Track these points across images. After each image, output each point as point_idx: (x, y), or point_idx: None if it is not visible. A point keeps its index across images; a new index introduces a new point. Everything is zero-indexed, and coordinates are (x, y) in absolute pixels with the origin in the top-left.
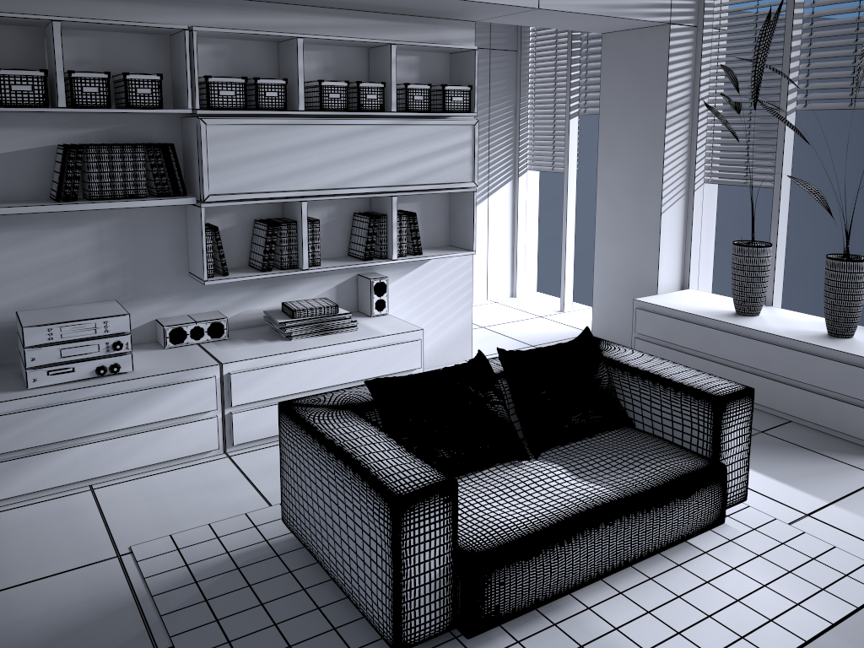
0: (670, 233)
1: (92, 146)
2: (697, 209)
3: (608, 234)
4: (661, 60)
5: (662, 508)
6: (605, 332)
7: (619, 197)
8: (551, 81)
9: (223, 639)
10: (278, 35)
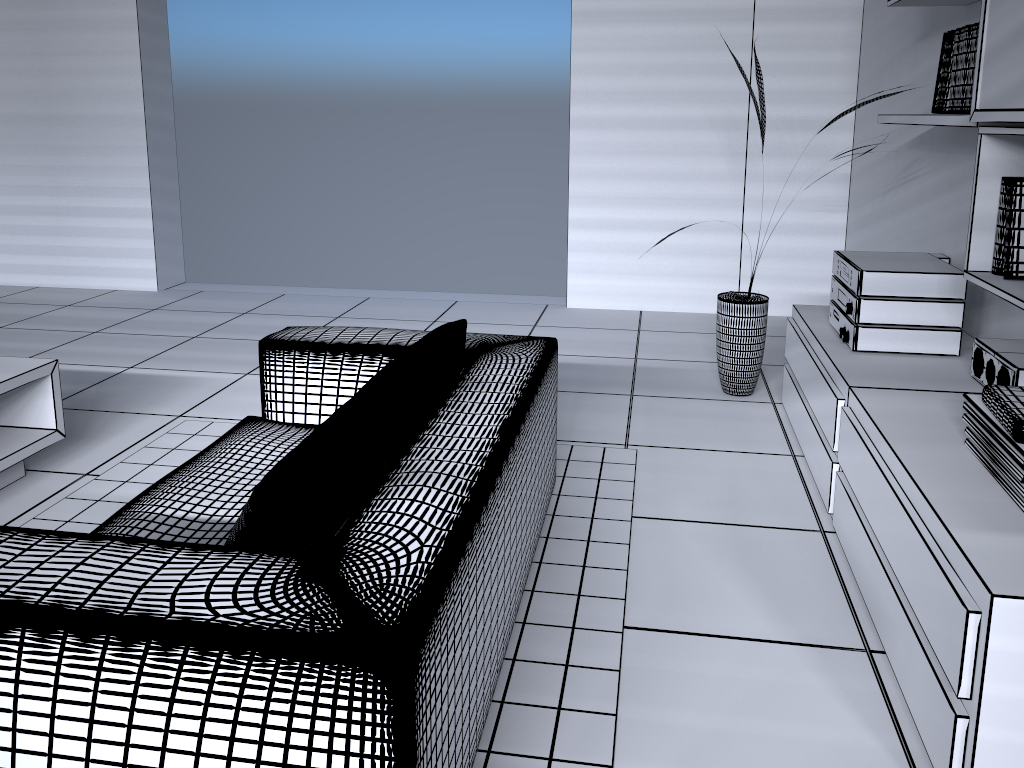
0: None
1: (956, 31)
2: None
3: None
4: None
5: None
6: None
7: None
8: None
9: None
10: None
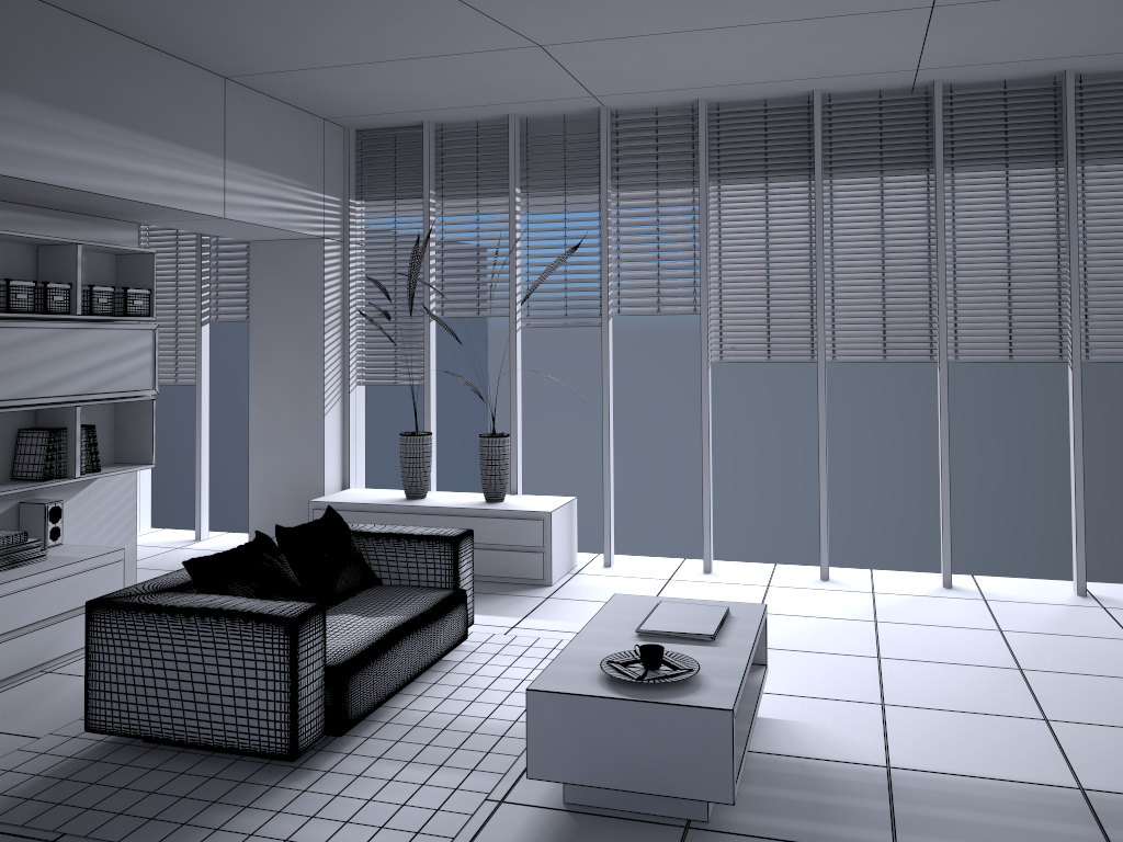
0: (332, 434)
1: None
2: (353, 410)
3: (265, 442)
4: (316, 270)
5: (438, 623)
6: None
7: (277, 403)
8: (172, 285)
9: (111, 814)
10: None
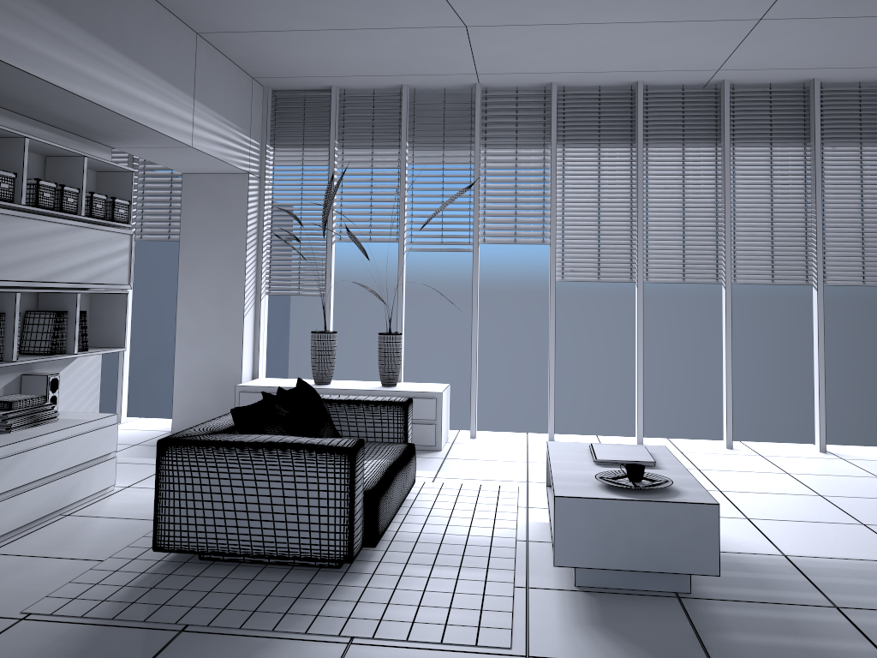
0: (248, 333)
1: None
2: (262, 315)
3: (190, 339)
4: (241, 199)
5: (408, 466)
6: (187, 426)
7: (202, 306)
8: None
9: (217, 609)
10: (13, 132)
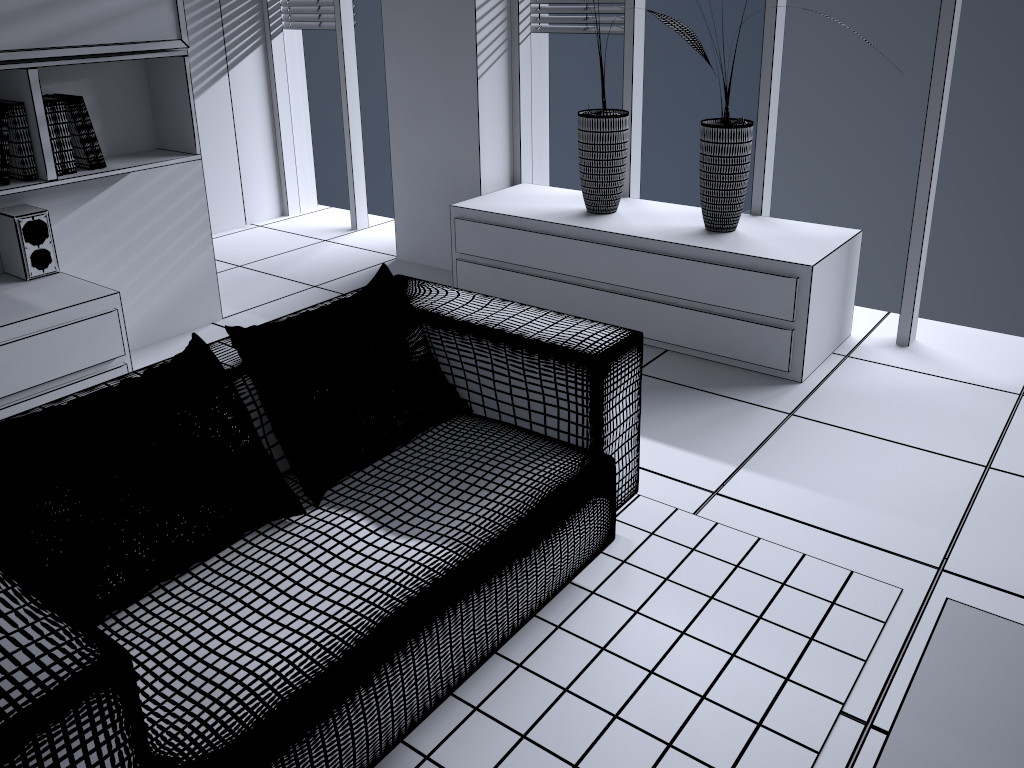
0: (492, 107)
1: None
2: (525, 71)
3: (407, 114)
4: None
5: (530, 556)
6: (415, 253)
7: (418, 58)
8: None
9: None
10: None
